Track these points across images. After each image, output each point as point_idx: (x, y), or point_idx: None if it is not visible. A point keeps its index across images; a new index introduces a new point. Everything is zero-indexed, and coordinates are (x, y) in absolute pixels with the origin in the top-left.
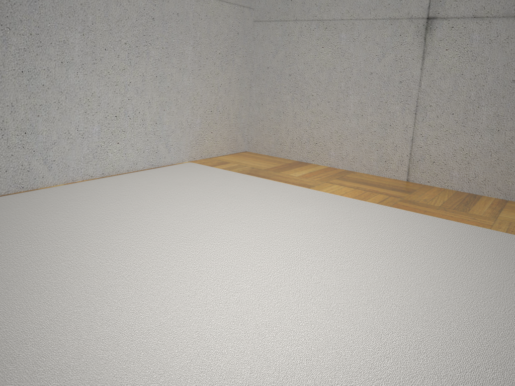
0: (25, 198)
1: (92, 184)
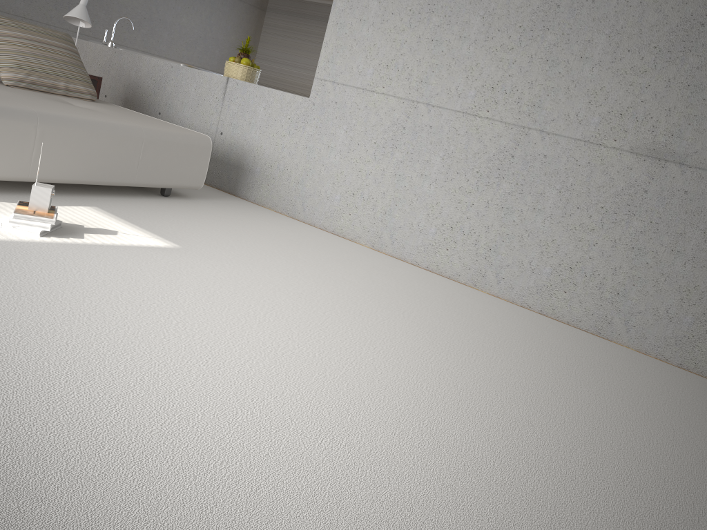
0: (586, 336)
1: (652, 361)
